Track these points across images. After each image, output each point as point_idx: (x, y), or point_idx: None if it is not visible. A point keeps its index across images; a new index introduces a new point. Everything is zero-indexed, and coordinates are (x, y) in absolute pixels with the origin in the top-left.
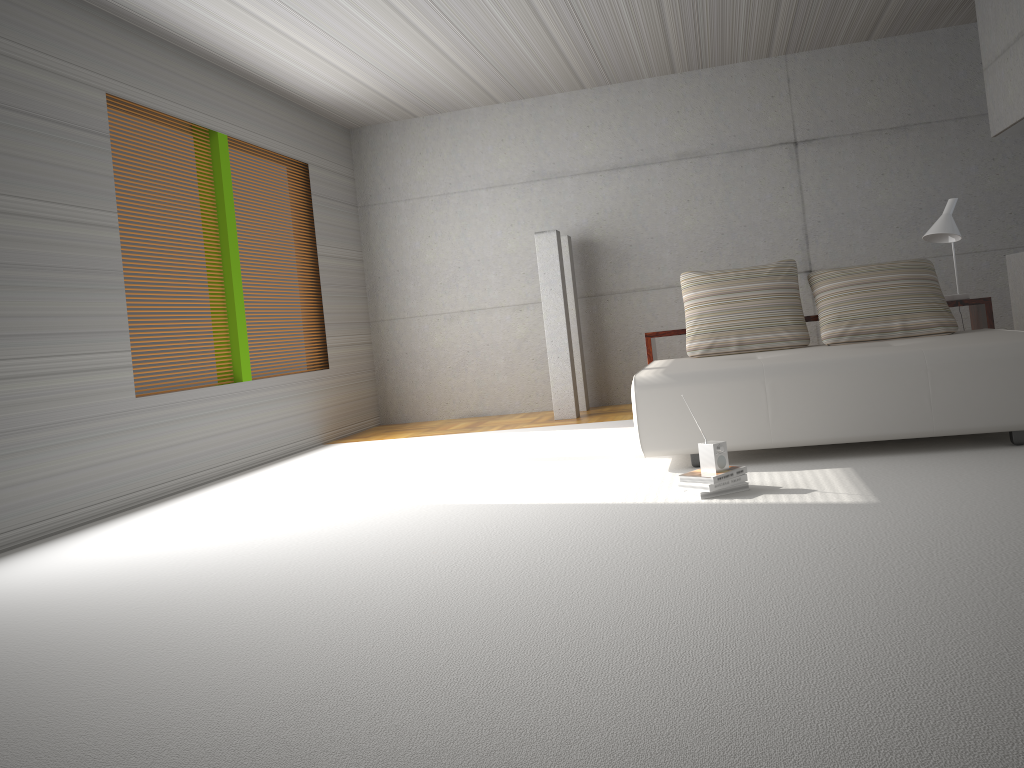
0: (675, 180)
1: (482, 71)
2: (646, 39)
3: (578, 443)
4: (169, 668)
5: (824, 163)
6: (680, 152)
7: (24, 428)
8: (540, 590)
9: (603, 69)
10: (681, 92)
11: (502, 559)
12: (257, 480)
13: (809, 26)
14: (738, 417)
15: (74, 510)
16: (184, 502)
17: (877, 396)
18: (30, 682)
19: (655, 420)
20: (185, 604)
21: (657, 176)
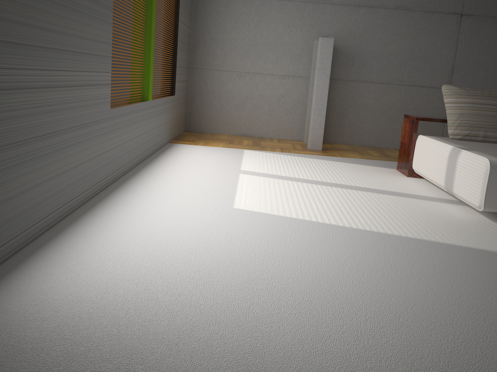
0: (390, 21)
1: None
2: None
3: (367, 177)
4: None
5: (473, 30)
6: (397, 5)
7: (59, 130)
8: None
9: None
10: None
11: None
12: (170, 173)
13: None
14: None
15: (78, 195)
16: (141, 190)
17: None
18: None
19: None
20: (367, 367)
21: (381, 16)
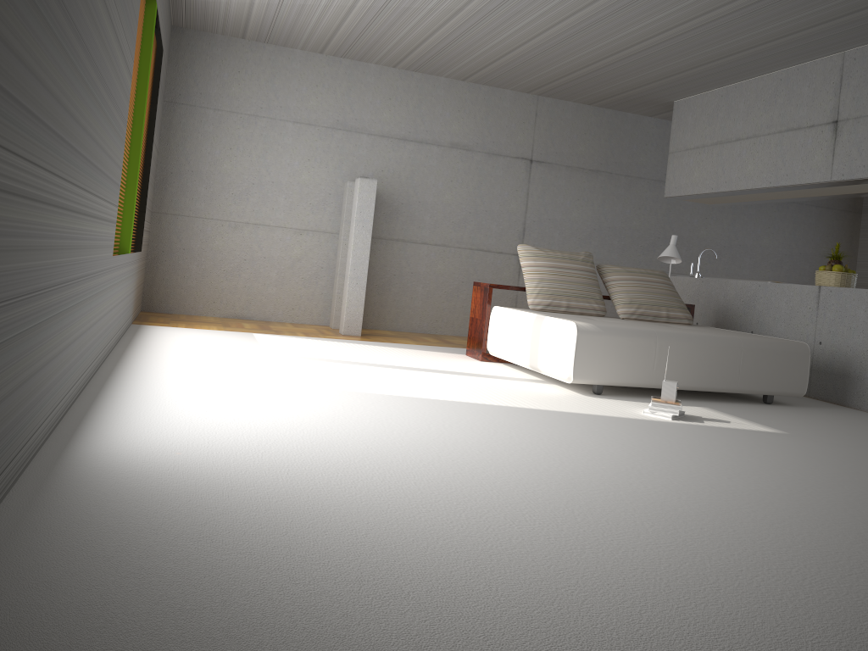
0: (446, 162)
1: (353, 29)
2: (487, 54)
3: (433, 361)
4: (649, 523)
5: (546, 181)
6: (454, 142)
7: (92, 273)
8: (749, 476)
9: (429, 61)
10: (464, 97)
11: (656, 452)
12: (173, 355)
13: (578, 85)
14: (637, 363)
15: (89, 366)
16: (151, 370)
17: (714, 362)
18: (561, 533)
19: (586, 357)
20: (493, 472)
21: (433, 155)
